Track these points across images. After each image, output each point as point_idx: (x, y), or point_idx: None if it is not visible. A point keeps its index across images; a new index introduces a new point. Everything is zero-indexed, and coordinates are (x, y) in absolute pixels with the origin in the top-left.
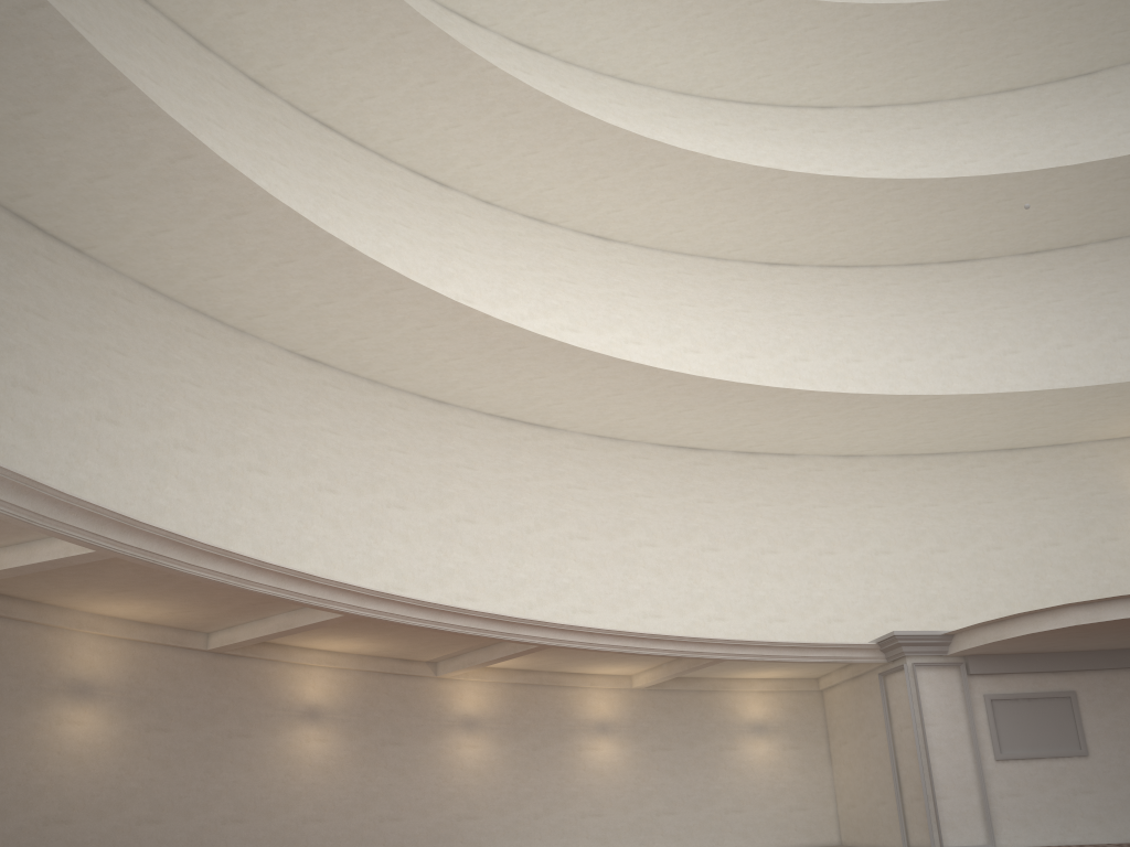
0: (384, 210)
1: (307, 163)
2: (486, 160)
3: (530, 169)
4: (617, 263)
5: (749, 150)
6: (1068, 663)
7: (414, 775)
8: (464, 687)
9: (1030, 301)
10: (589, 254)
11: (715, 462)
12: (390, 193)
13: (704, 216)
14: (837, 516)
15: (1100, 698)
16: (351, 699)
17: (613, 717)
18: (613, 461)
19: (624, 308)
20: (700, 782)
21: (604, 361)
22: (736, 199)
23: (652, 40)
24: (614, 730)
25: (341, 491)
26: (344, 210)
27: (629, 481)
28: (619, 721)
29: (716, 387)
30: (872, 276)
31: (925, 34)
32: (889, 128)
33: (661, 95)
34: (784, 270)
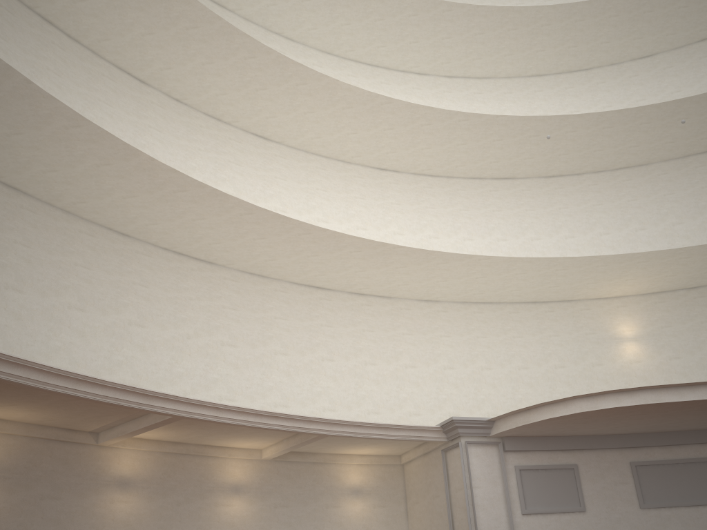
0: (91, 90)
1: (26, 43)
2: (174, 65)
3: (208, 76)
4: (273, 155)
5: None
6: (573, 444)
7: (68, 525)
8: (121, 454)
9: (548, 207)
10: (253, 147)
11: (335, 299)
12: (97, 79)
13: (335, 128)
14: (418, 341)
15: (594, 470)
16: (15, 460)
17: (245, 481)
18: (259, 292)
19: (275, 186)
20: None
21: (249, 208)
22: (357, 116)
23: (306, 10)
24: (245, 491)
25: (27, 291)
26: (56, 83)
27: (271, 307)
28: (250, 484)
29: (334, 238)
30: (448, 183)
31: (486, 29)
32: (462, 91)
33: (312, 51)
34: (389, 174)
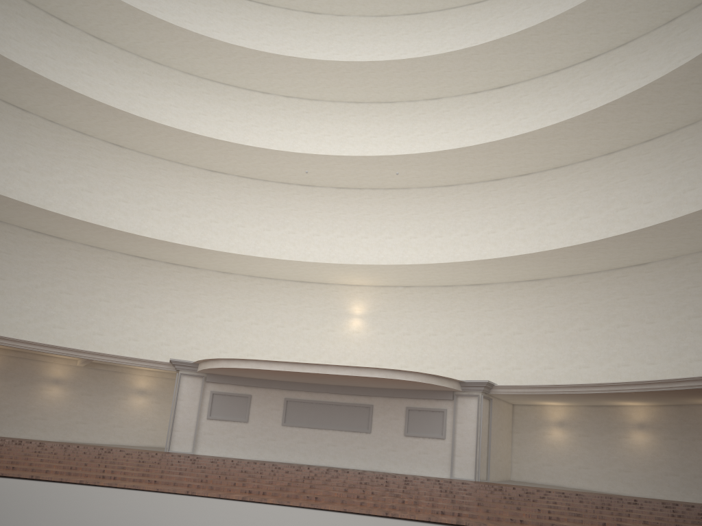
0: None
1: None
2: (41, 104)
3: (66, 111)
4: (125, 159)
5: (218, 109)
6: (251, 383)
7: None
8: None
9: (332, 211)
10: (109, 153)
11: (154, 266)
12: None
13: (166, 145)
14: (210, 300)
15: (261, 399)
16: None
17: (63, 377)
18: (95, 258)
19: (122, 183)
20: (104, 412)
21: (65, 217)
22: (178, 141)
23: (163, 47)
24: (62, 383)
25: None
26: None
27: (102, 269)
28: (67, 380)
29: (130, 235)
30: (263, 185)
31: (302, 70)
32: (294, 110)
33: (175, 73)
34: (218, 175)
